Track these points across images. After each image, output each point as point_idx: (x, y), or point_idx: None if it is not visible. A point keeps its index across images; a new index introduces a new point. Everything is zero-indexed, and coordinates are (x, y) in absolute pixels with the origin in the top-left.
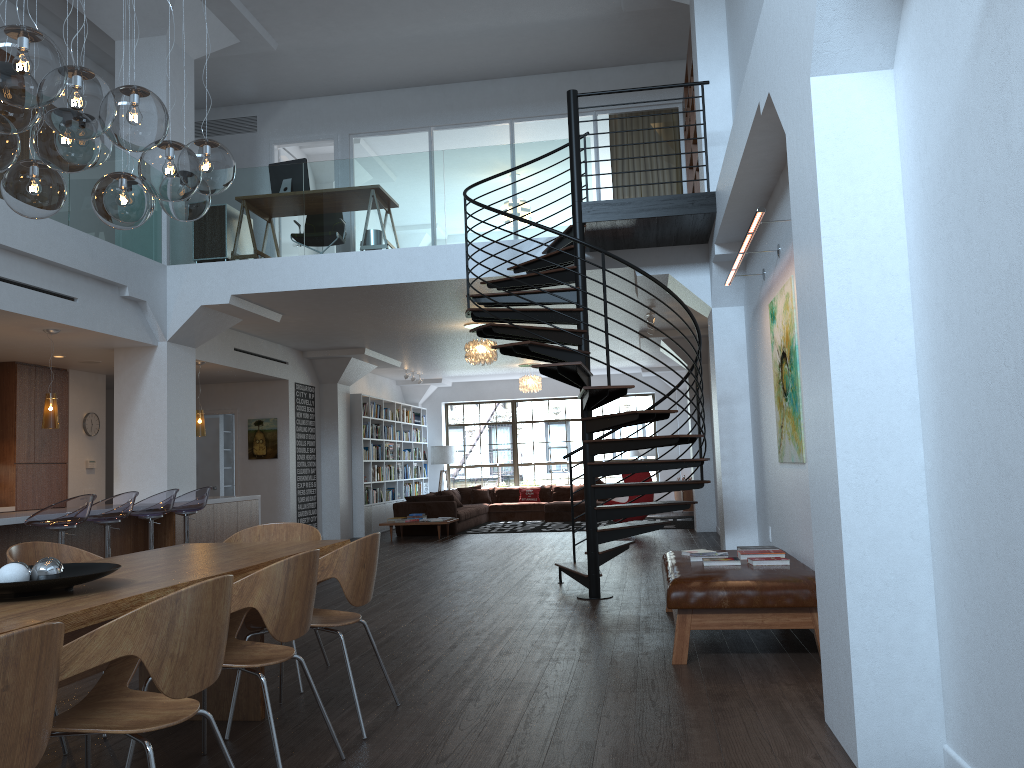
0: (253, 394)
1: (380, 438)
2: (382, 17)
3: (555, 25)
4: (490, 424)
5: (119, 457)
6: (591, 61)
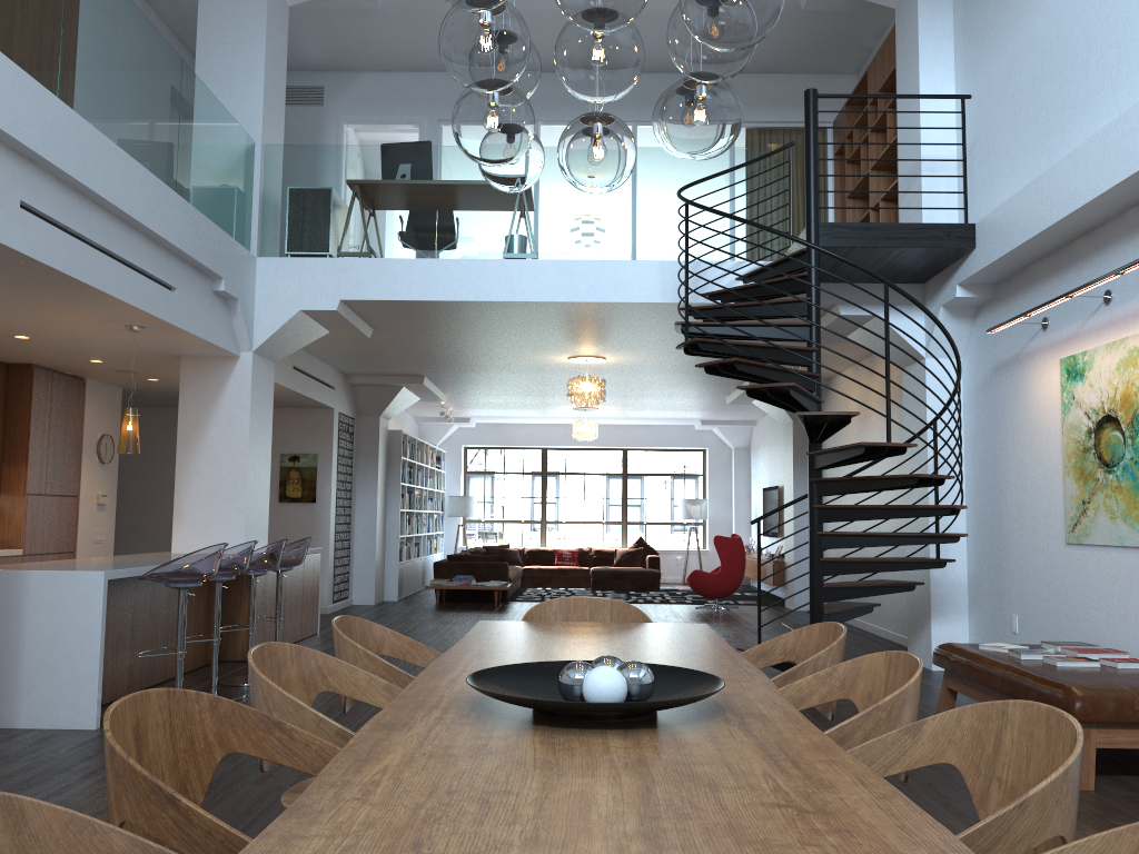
0: (288, 423)
1: (412, 484)
2: None
3: None
4: (516, 474)
5: (182, 494)
6: None
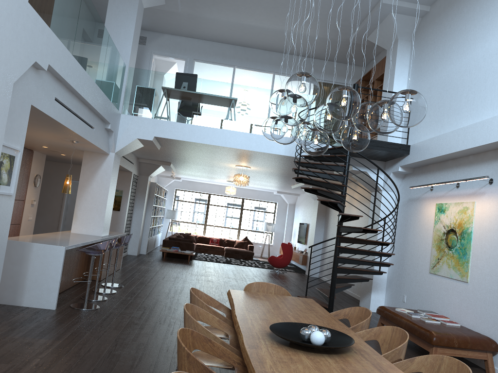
0: None
1: (156, 205)
2: (241, 13)
3: (315, 38)
4: (196, 203)
5: (78, 208)
6: (318, 56)
